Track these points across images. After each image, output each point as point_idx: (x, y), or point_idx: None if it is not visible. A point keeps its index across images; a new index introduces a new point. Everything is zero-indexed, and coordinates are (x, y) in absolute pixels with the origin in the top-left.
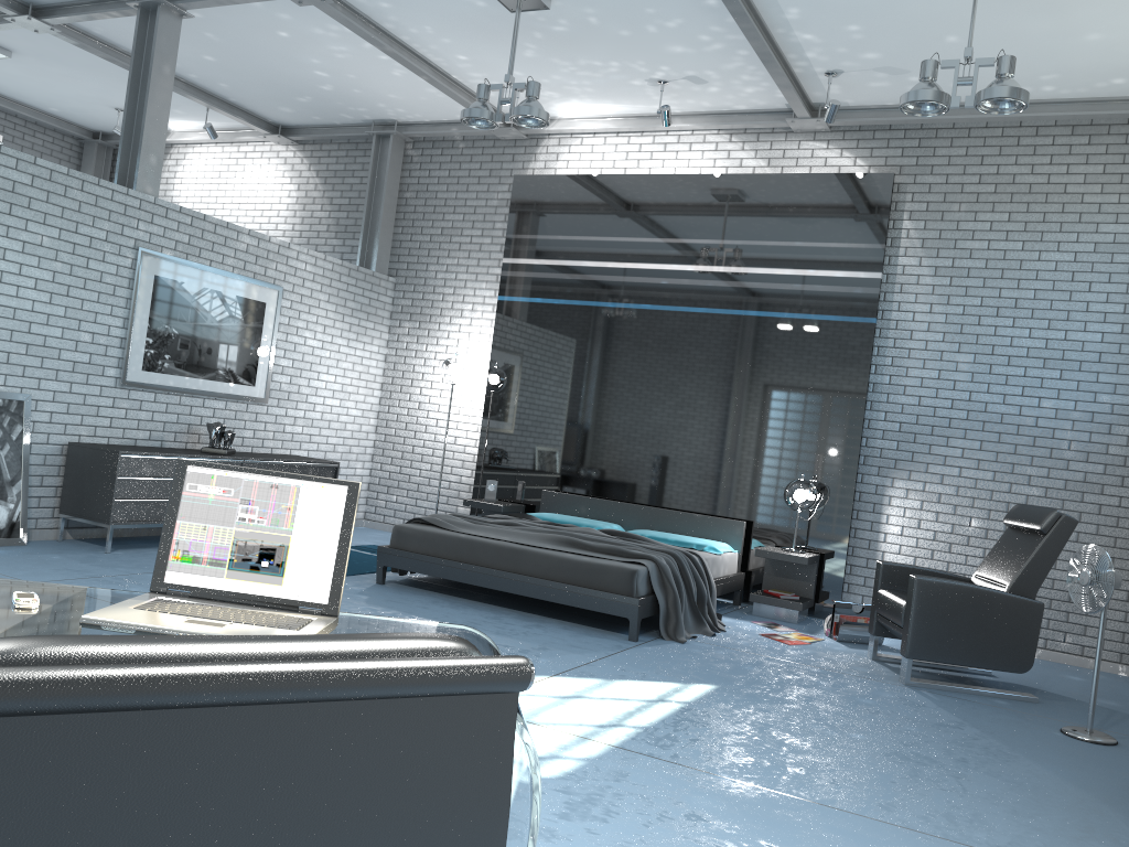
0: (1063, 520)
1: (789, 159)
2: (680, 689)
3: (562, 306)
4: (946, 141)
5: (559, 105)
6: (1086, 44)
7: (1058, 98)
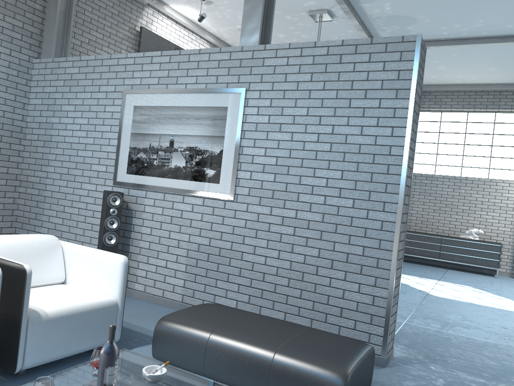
0: None
1: None
2: None
3: None
4: None
5: (188, 7)
6: None
7: None
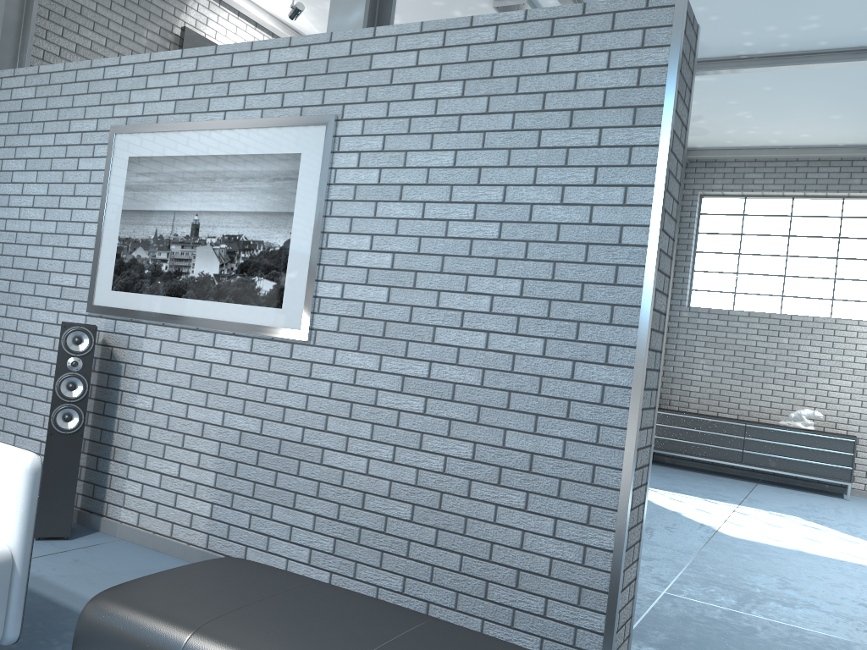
0: None
1: None
2: None
3: None
4: None
5: None
6: None
7: None
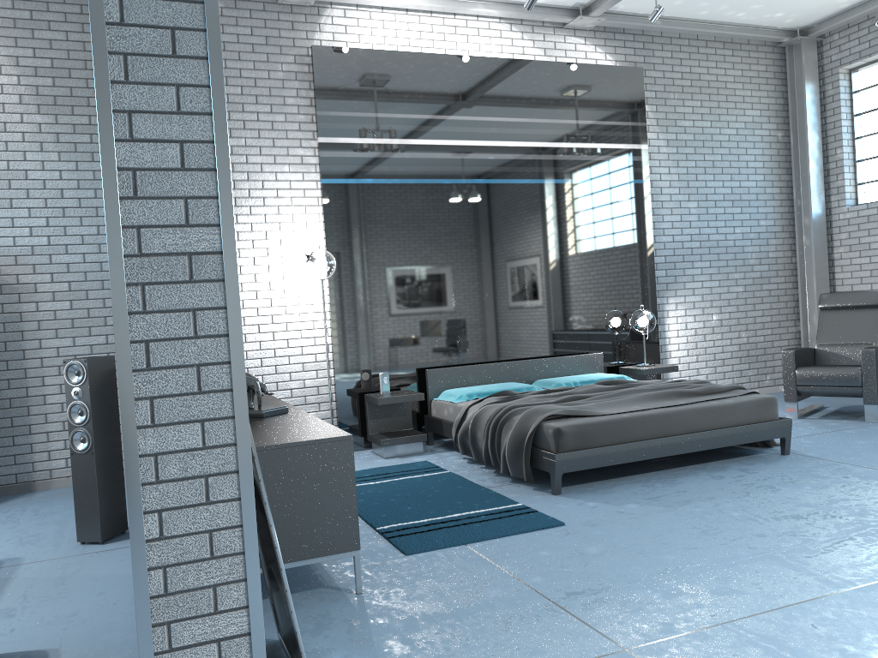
0: None
1: (560, 50)
2: None
3: (397, 185)
4: (659, 46)
5: None
6: None
7: (731, 22)
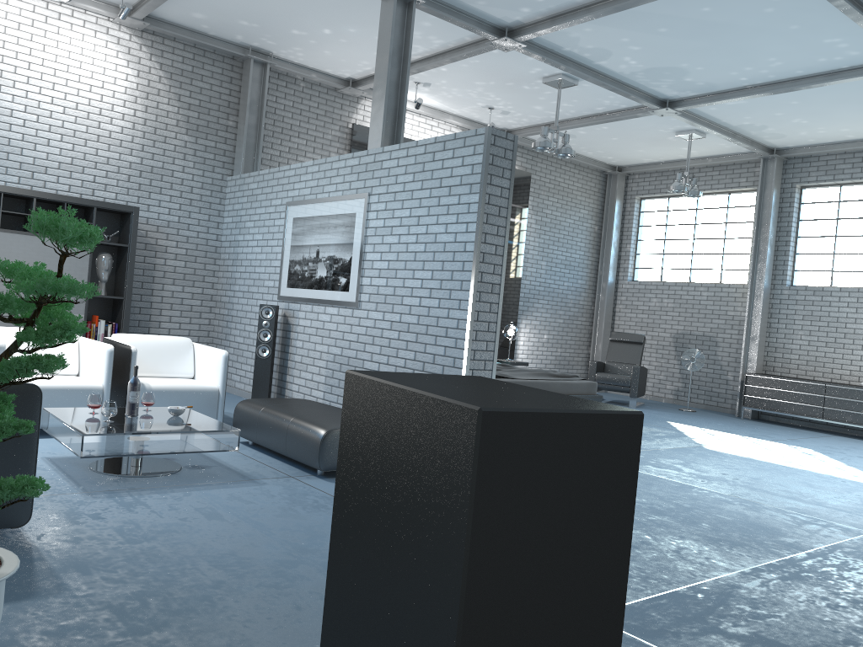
0: (644, 338)
1: None
2: (680, 425)
3: None
4: (540, 160)
5: (409, 91)
6: (633, 151)
7: (583, 155)
